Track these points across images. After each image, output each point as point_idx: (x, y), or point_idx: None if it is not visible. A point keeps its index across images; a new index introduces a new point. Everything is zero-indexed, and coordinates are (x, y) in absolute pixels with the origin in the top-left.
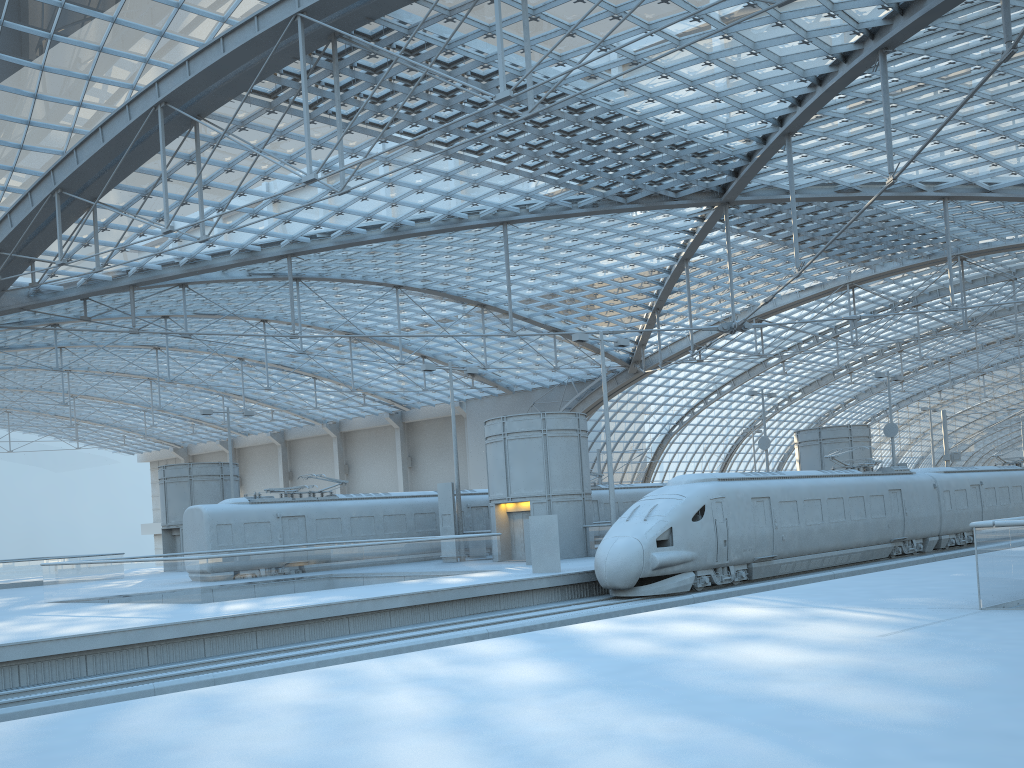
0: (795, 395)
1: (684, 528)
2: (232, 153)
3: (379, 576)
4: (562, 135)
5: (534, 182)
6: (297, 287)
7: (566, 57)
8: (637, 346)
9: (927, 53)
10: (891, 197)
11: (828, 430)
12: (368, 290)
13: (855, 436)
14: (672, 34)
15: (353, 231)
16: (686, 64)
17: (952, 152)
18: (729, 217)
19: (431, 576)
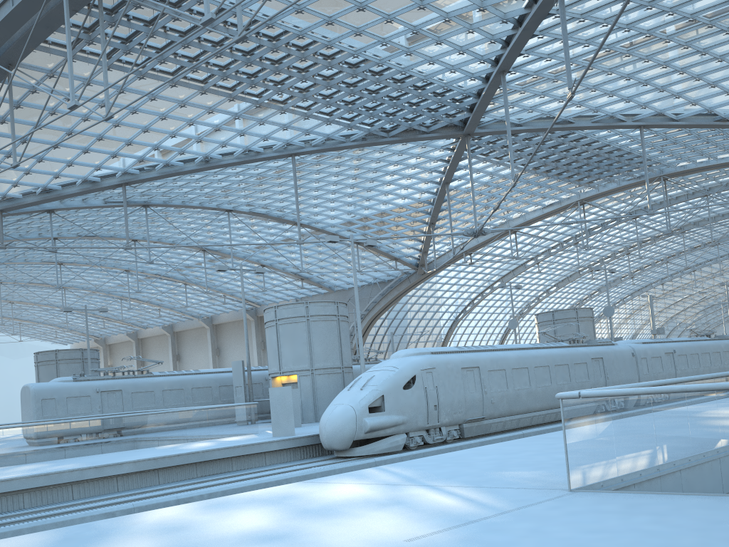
0: (551, 289)
1: (395, 396)
2: (52, 98)
3: (139, 442)
4: (323, 79)
5: (310, 120)
6: (146, 212)
7: (303, 5)
8: (421, 253)
9: None
10: (598, 127)
11: (559, 312)
12: (208, 214)
13: (581, 317)
14: None
15: (172, 164)
16: (405, 10)
17: (642, 88)
18: (475, 148)
19: (191, 441)
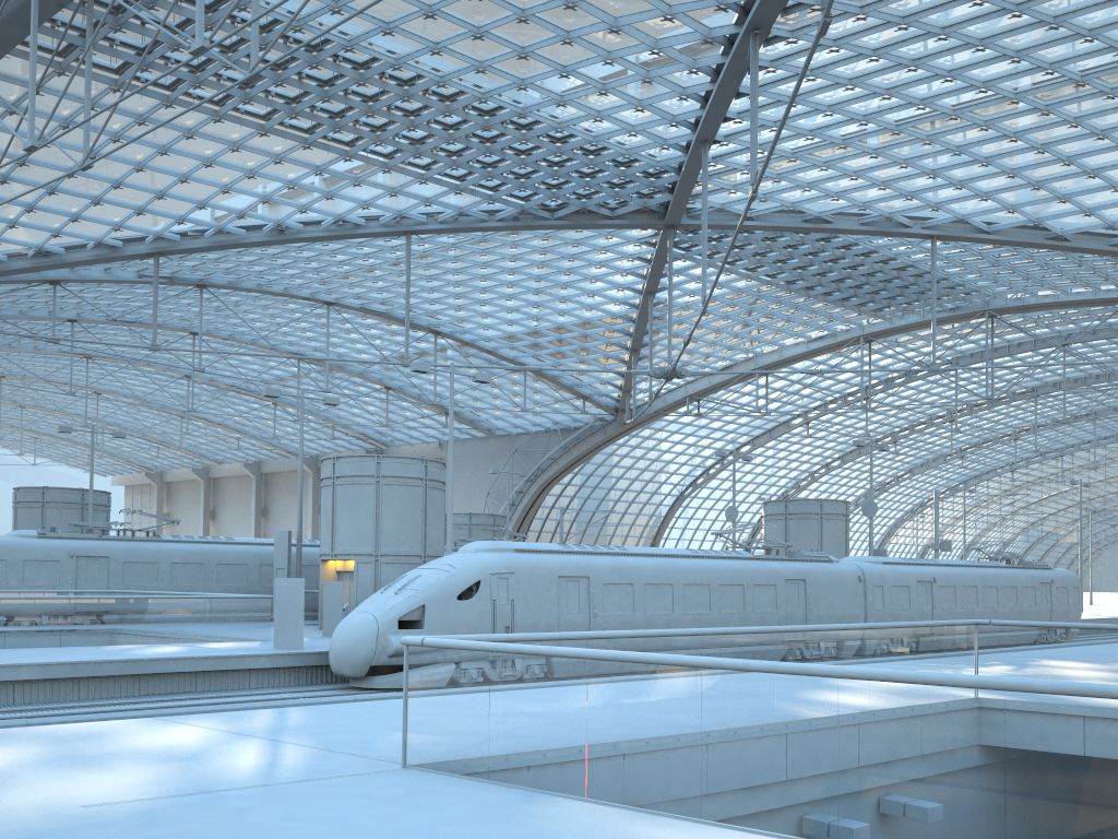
0: (834, 463)
1: (444, 607)
2: (42, 124)
3: (83, 637)
4: (445, 128)
5: (431, 185)
6: (200, 295)
7: (393, 24)
8: (622, 392)
9: (836, 45)
10: (869, 232)
11: (796, 503)
12: (300, 306)
13: (827, 513)
14: (511, 1)
15: (228, 230)
16: (545, 42)
17: (931, 180)
18: (692, 245)
19: (162, 642)
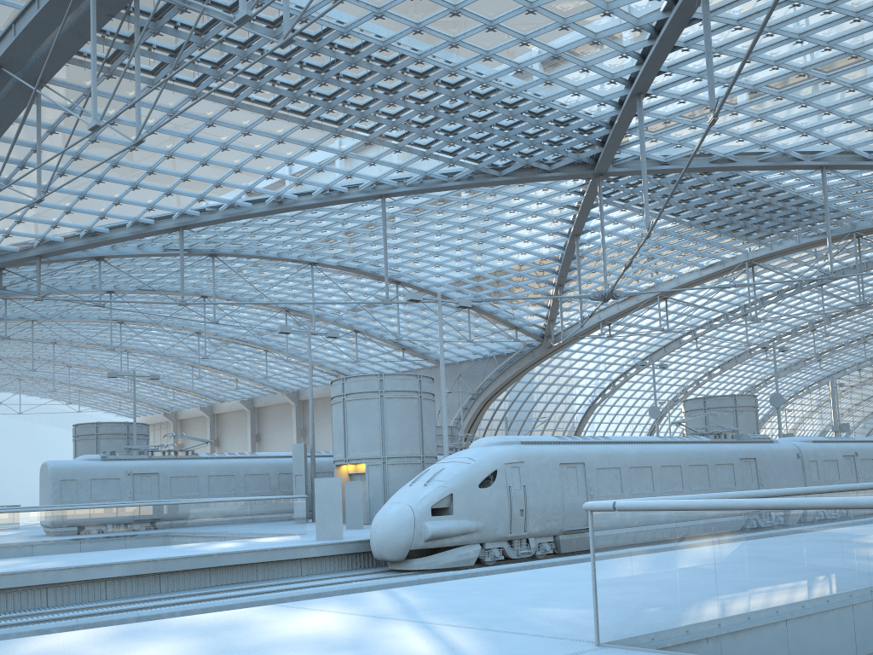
0: (715, 371)
1: (468, 495)
2: None
3: (153, 538)
4: (417, 103)
5: (402, 154)
6: (212, 262)
7: (384, 9)
8: (547, 321)
9: None
10: (767, 167)
11: (713, 399)
12: (288, 267)
13: (740, 406)
14: None
15: (238, 204)
16: (511, 14)
17: (824, 117)
18: (612, 192)
19: (219, 539)
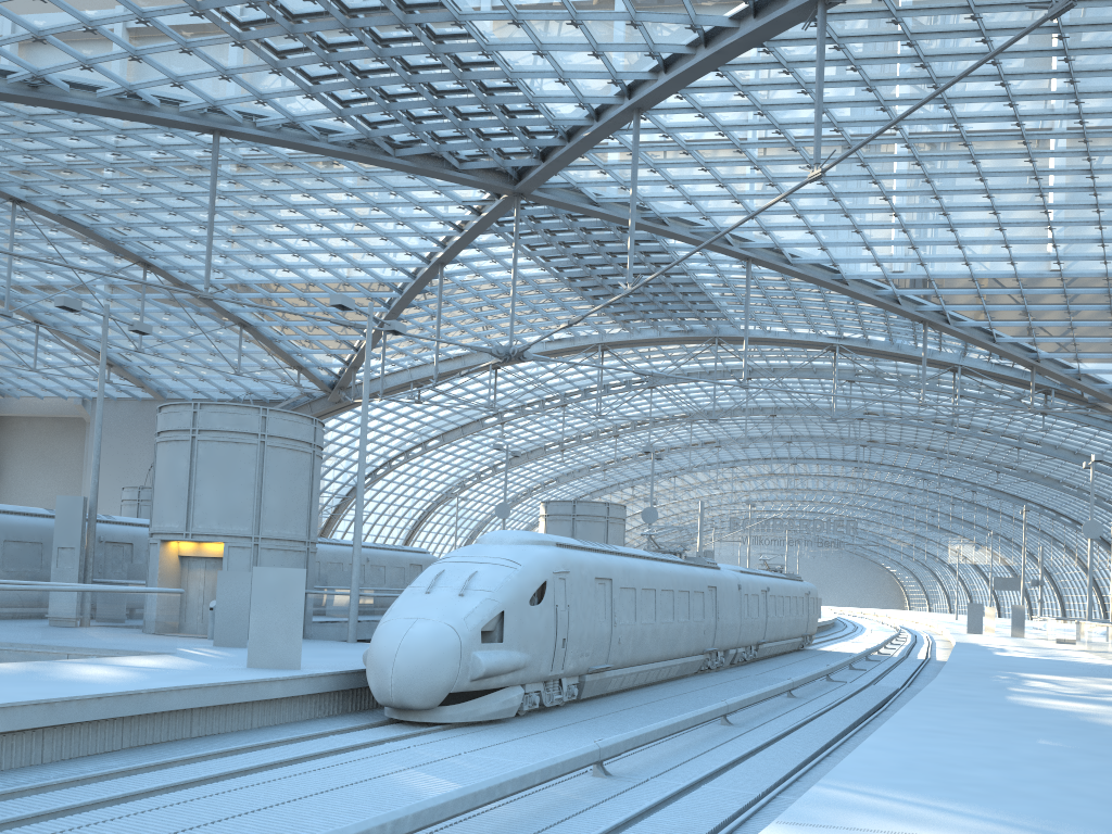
0: (501, 465)
1: (519, 615)
2: None
3: None
4: (339, 11)
5: (277, 78)
6: None
7: None
8: (348, 368)
9: (840, 42)
10: (698, 242)
11: (584, 505)
12: None
13: (612, 517)
14: None
15: None
16: None
17: (777, 204)
18: (508, 220)
19: (42, 658)
